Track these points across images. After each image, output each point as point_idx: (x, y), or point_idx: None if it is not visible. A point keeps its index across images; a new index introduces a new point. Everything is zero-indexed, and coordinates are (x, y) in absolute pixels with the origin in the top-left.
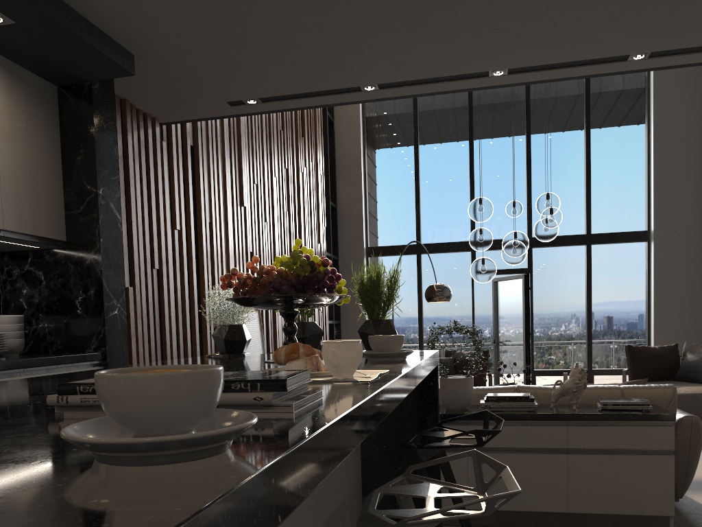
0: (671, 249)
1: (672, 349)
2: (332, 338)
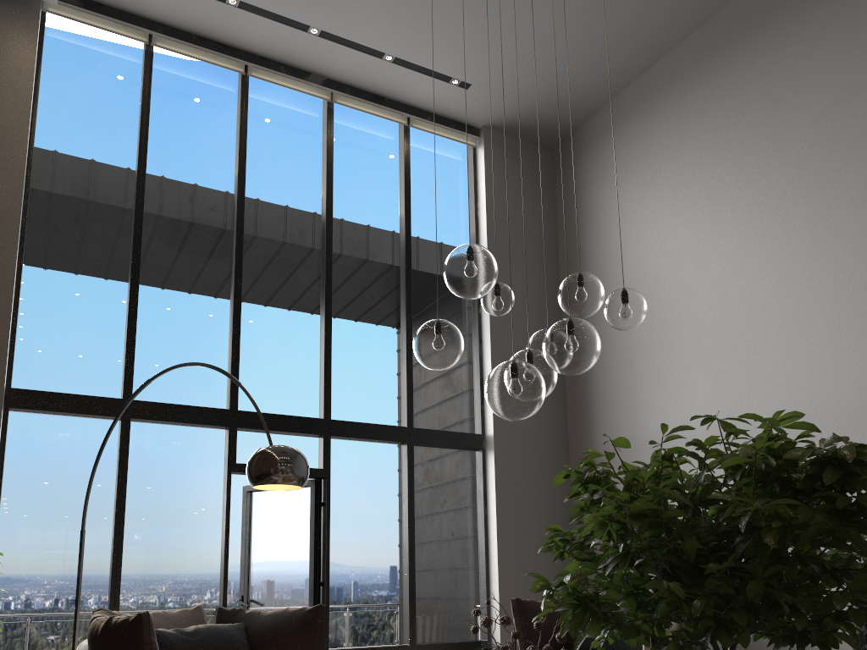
0: (514, 463)
1: None
2: None
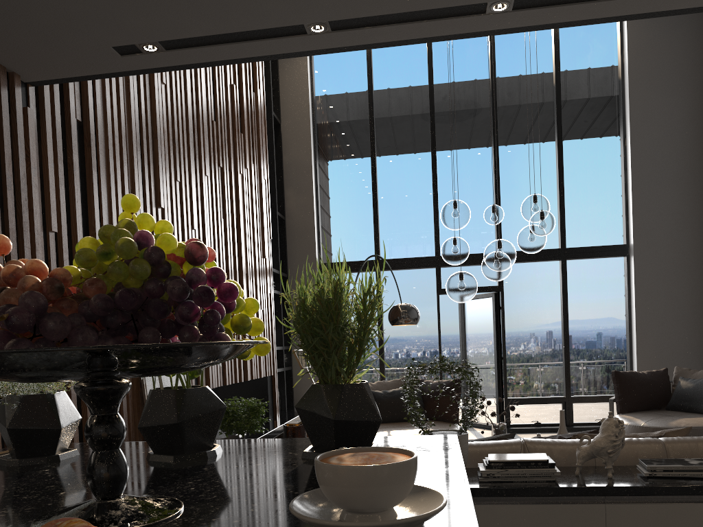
0: (653, 264)
1: (662, 375)
2: (281, 366)
